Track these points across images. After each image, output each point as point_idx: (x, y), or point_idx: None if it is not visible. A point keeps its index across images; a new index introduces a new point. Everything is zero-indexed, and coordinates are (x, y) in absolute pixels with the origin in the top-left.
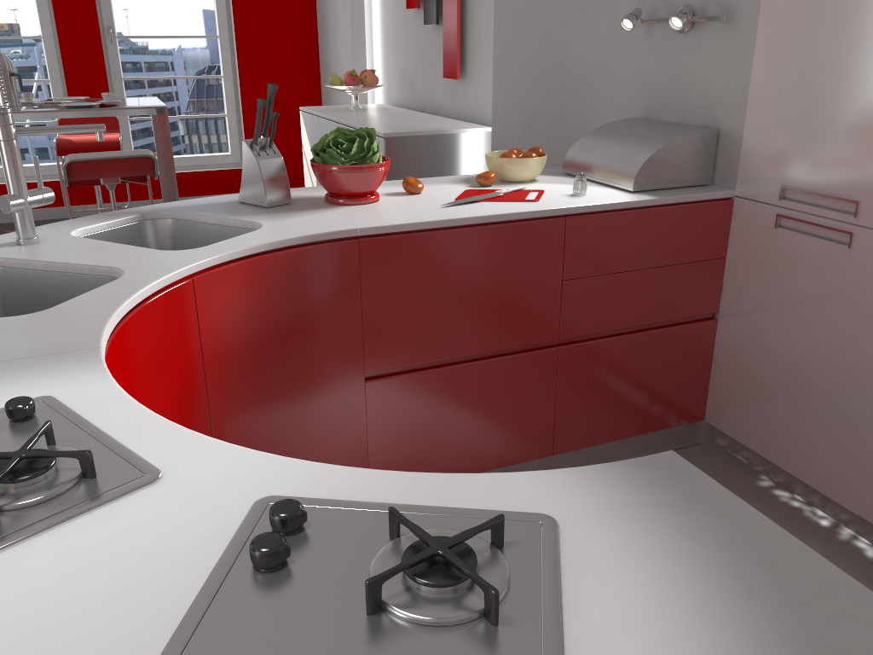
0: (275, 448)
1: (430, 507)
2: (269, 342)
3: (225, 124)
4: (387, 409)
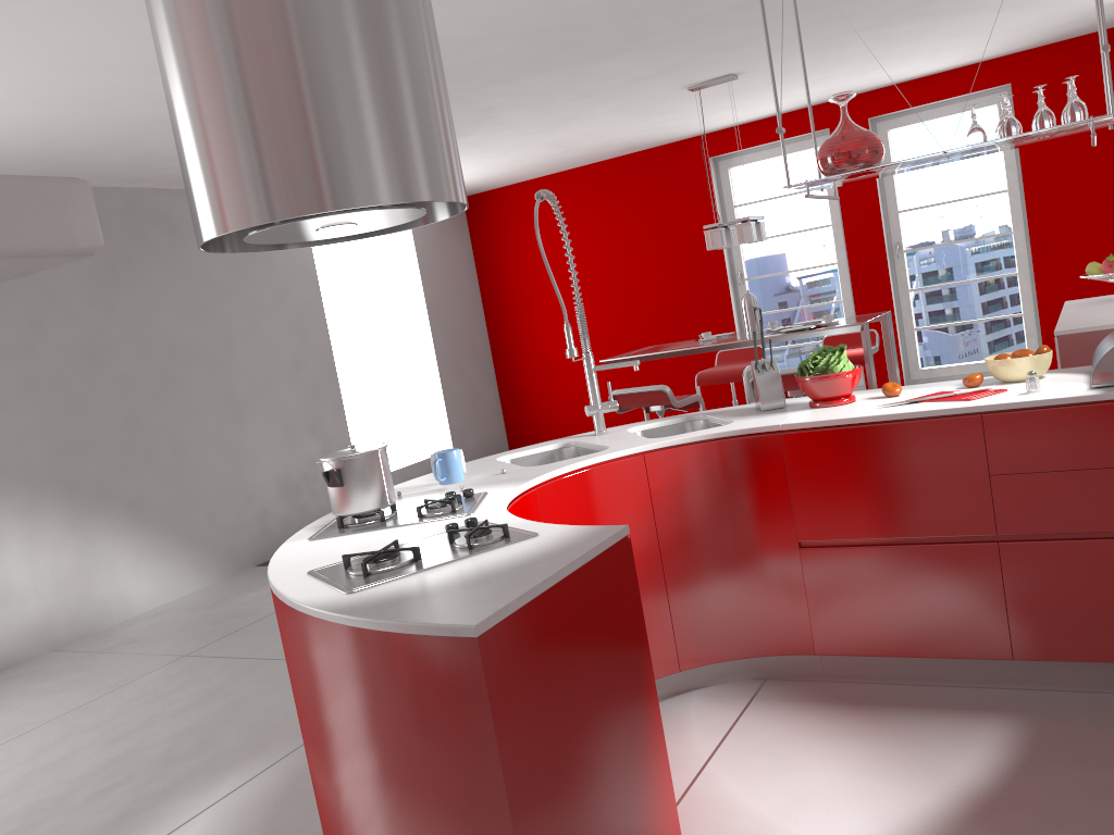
0: (722, 587)
1: (513, 527)
2: (713, 505)
3: (1021, 325)
4: (821, 576)
